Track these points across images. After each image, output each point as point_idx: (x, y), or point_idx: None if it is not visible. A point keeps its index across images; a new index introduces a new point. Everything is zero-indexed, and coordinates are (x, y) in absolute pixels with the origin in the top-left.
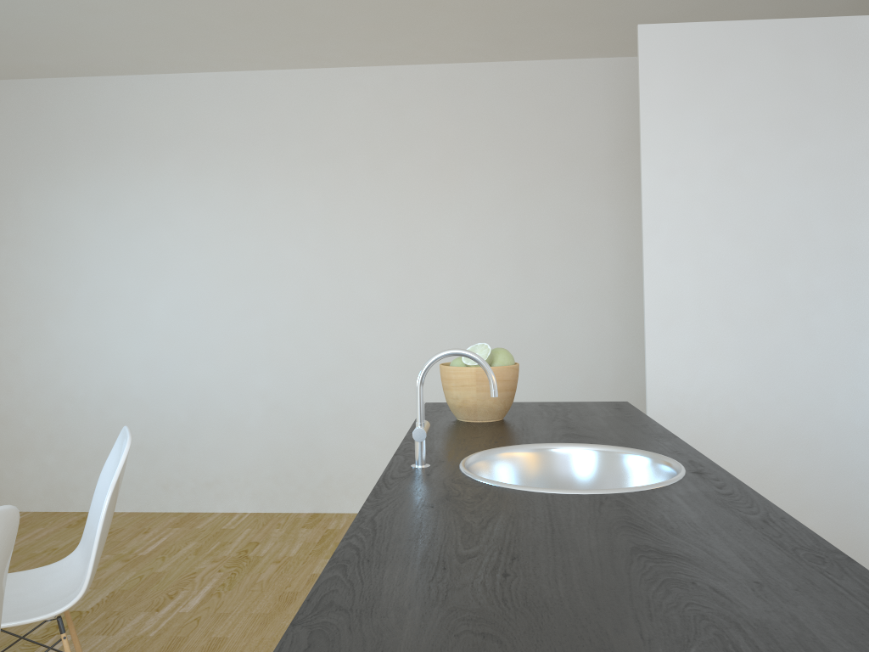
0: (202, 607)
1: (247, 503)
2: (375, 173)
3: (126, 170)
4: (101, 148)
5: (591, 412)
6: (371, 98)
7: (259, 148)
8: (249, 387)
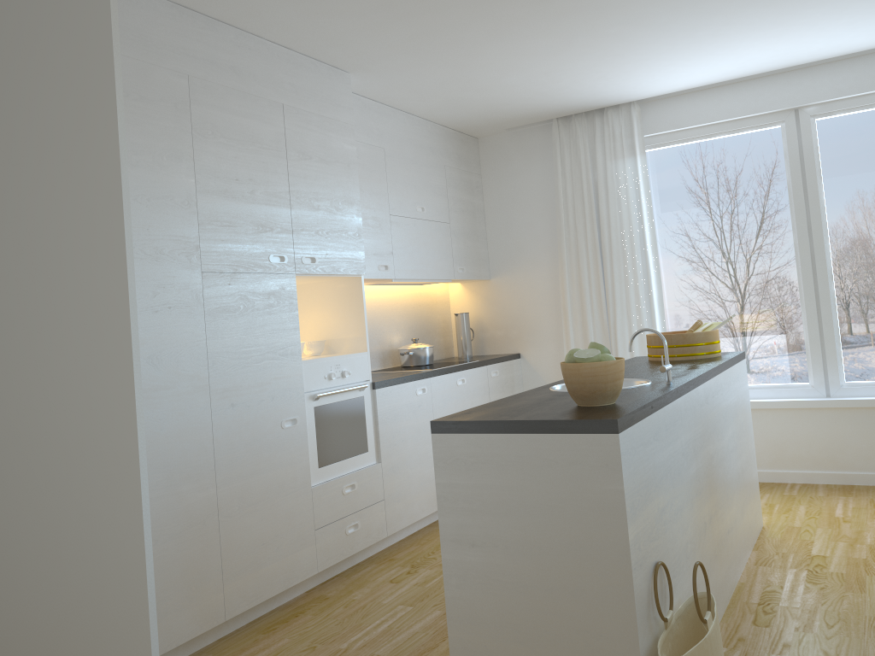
0: None
1: None
2: None
3: None
4: None
5: (498, 410)
6: None
7: None
8: None
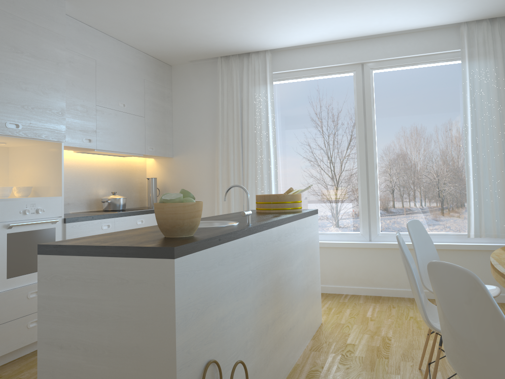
0: None
1: None
2: None
3: None
4: None
5: (103, 238)
6: None
7: None
8: None
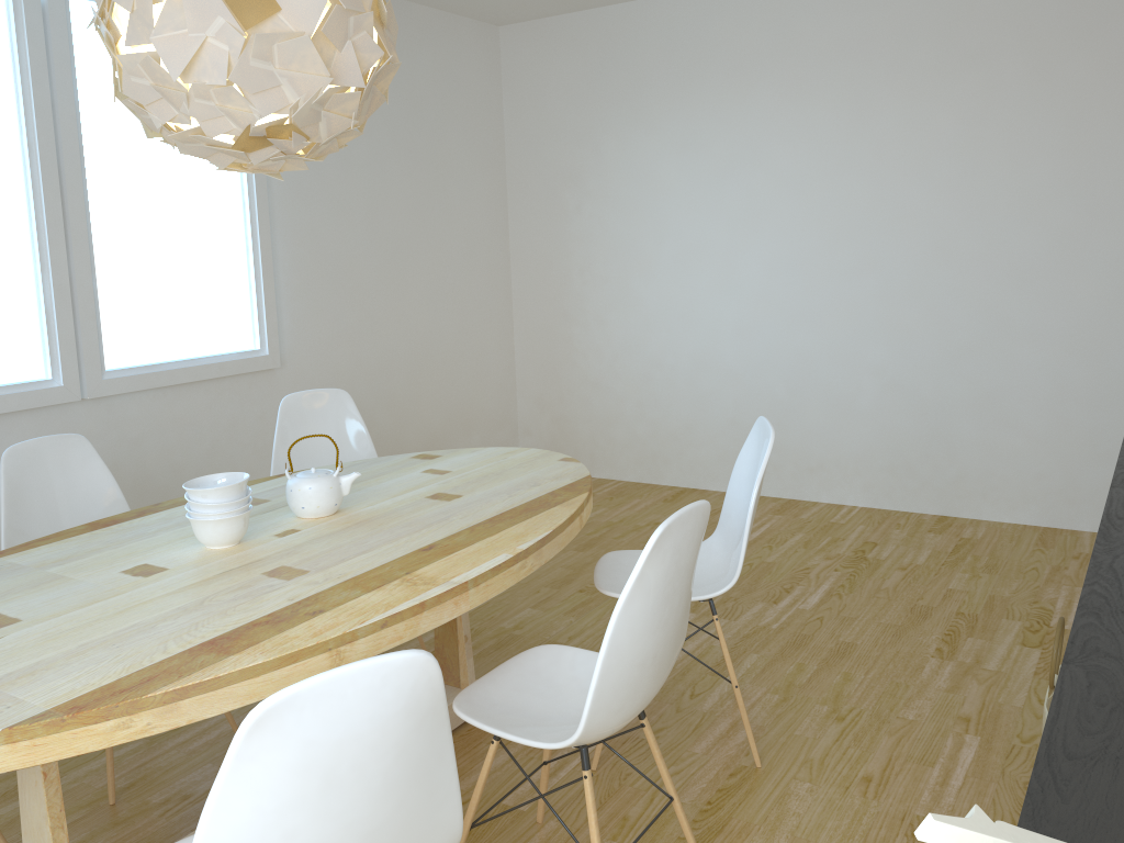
0: (822, 607)
1: (856, 496)
2: (1037, 78)
3: (711, 103)
4: (683, 80)
5: None
6: None
7: (873, 60)
8: (860, 360)
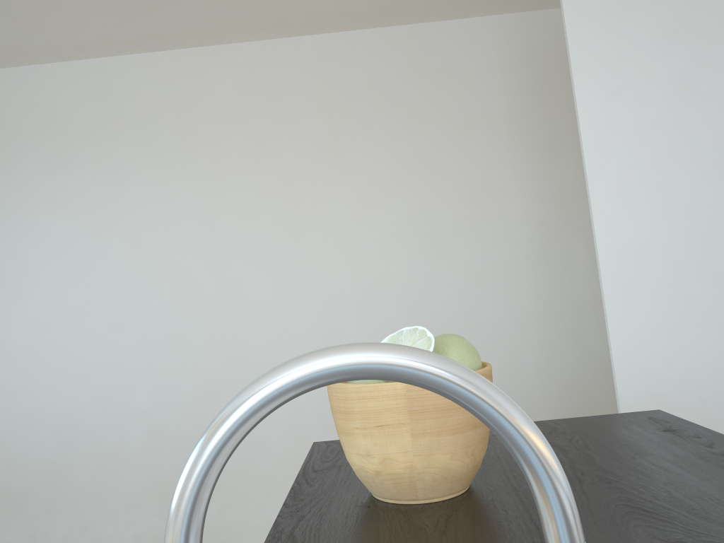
0: None
1: None
2: (254, 156)
3: None
4: None
5: (629, 445)
6: (244, 76)
7: (124, 139)
8: (126, 408)
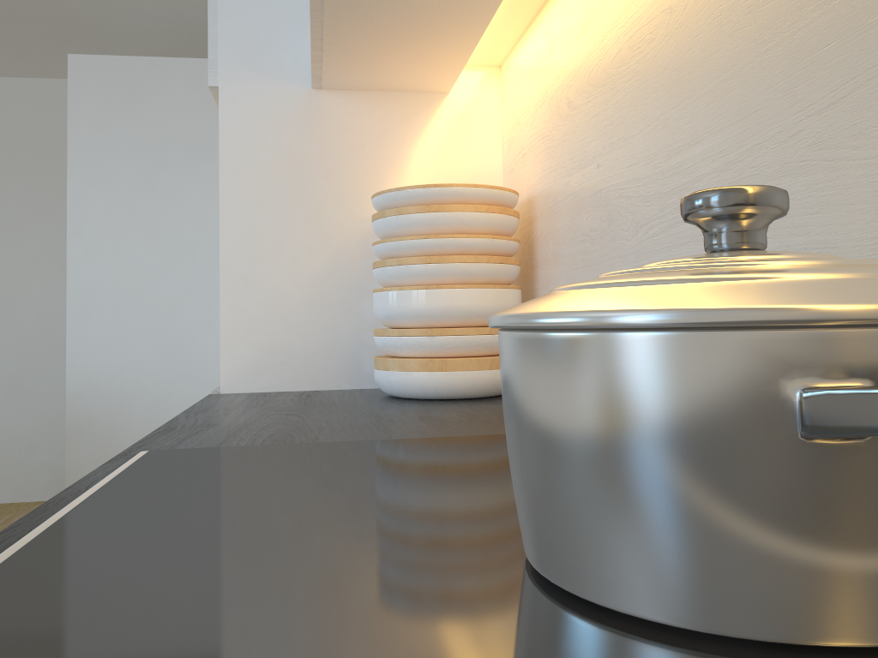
0: None
1: None
2: None
3: None
4: None
5: None
6: None
7: None
8: None
